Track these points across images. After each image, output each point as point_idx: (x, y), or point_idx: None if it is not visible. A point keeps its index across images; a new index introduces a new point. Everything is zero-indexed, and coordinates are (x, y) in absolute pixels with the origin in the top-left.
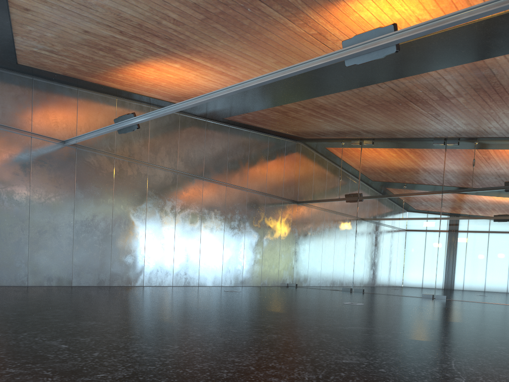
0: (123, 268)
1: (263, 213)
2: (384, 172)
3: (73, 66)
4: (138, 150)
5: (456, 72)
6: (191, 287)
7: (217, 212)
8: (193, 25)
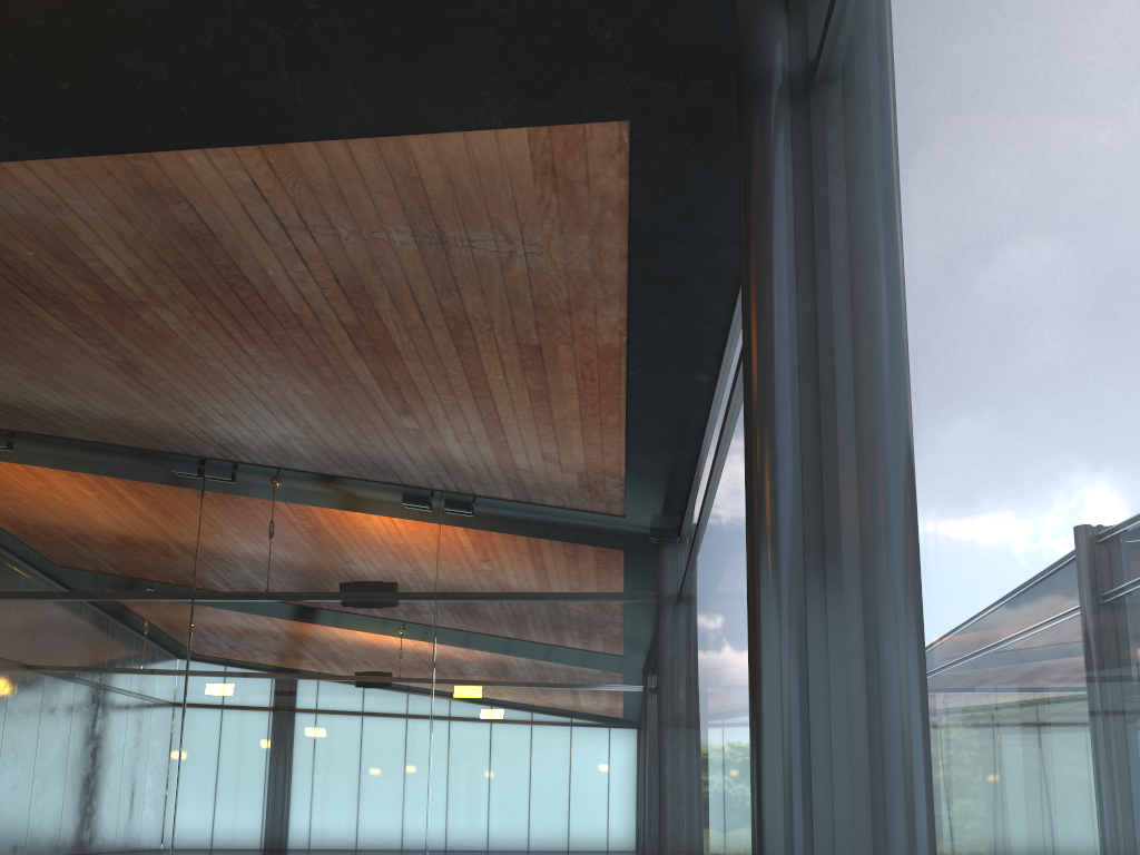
0: None
1: None
2: (41, 528)
3: None
4: None
5: (97, 191)
6: None
7: None
8: None
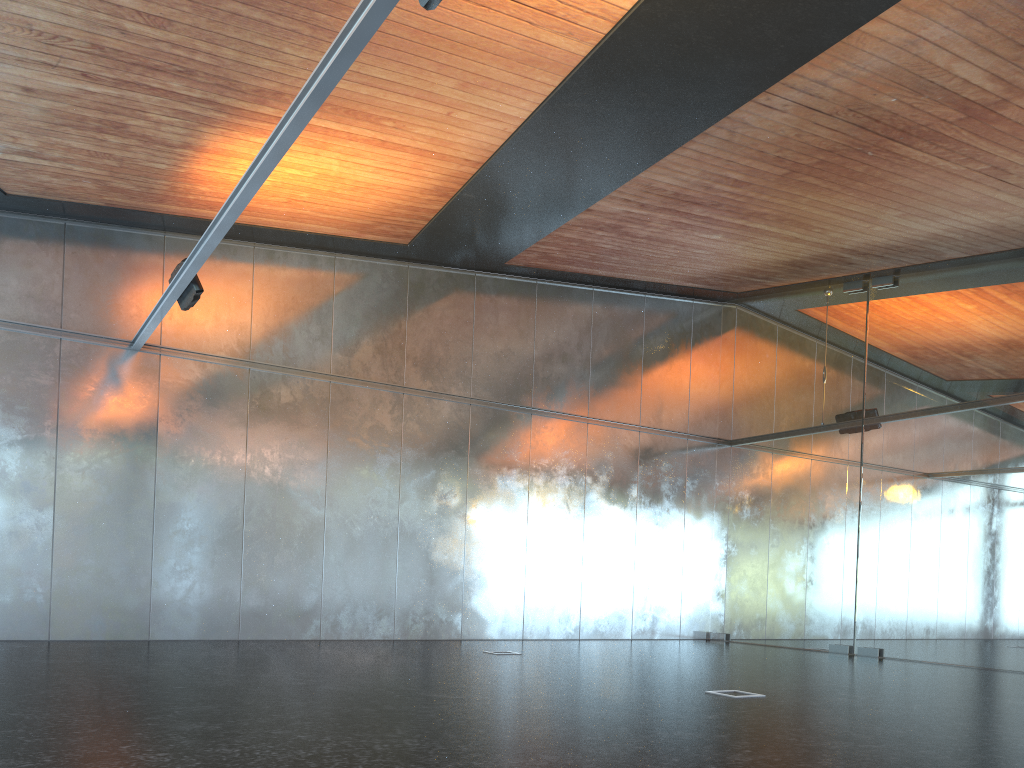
0: (271, 601)
1: (634, 471)
2: (926, 350)
3: (103, 182)
4: (306, 349)
5: (946, 9)
6: (434, 642)
7: (508, 472)
8: (190, 19)
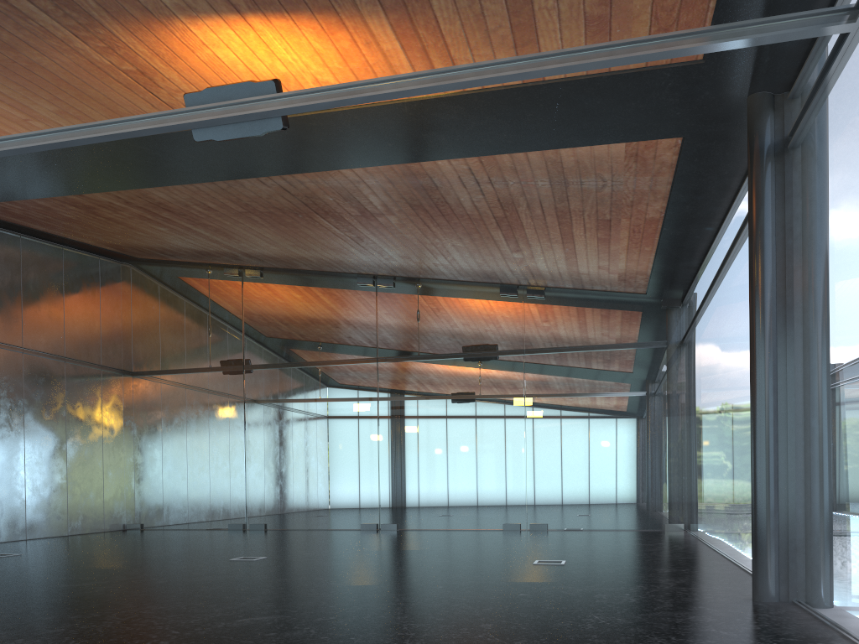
0: None
1: (63, 395)
2: (285, 325)
3: None
4: None
5: (382, 175)
6: None
7: None
8: None
